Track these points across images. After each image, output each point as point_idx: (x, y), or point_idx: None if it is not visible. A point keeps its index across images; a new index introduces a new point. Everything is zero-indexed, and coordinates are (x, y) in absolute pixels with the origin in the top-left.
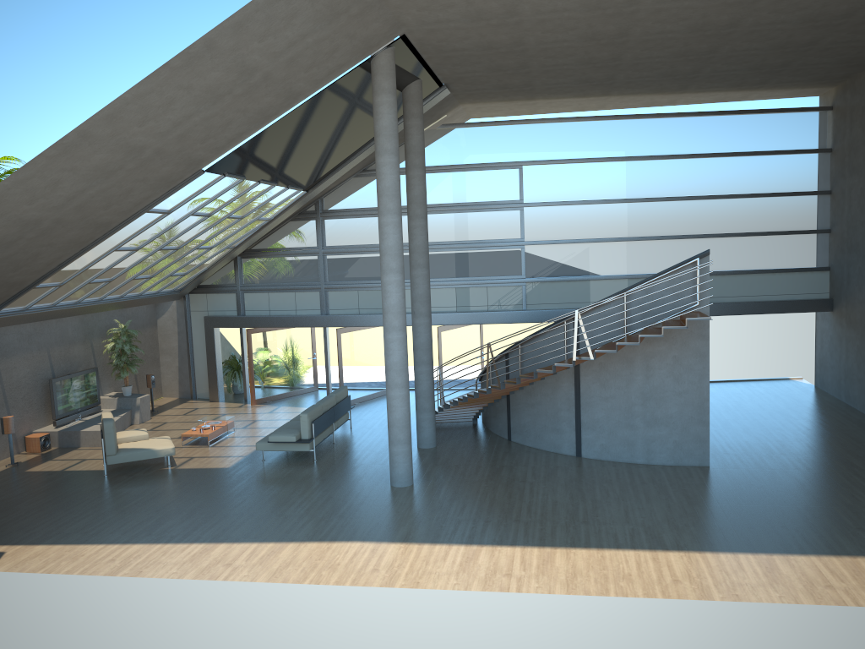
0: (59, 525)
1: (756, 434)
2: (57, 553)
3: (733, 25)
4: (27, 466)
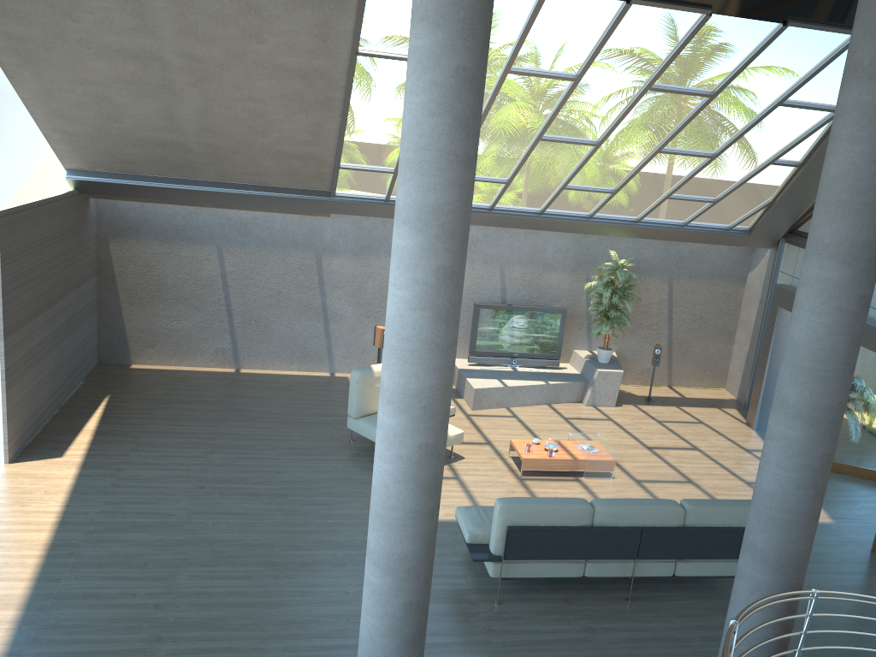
0: (151, 462)
1: None
2: (39, 487)
3: None
4: None
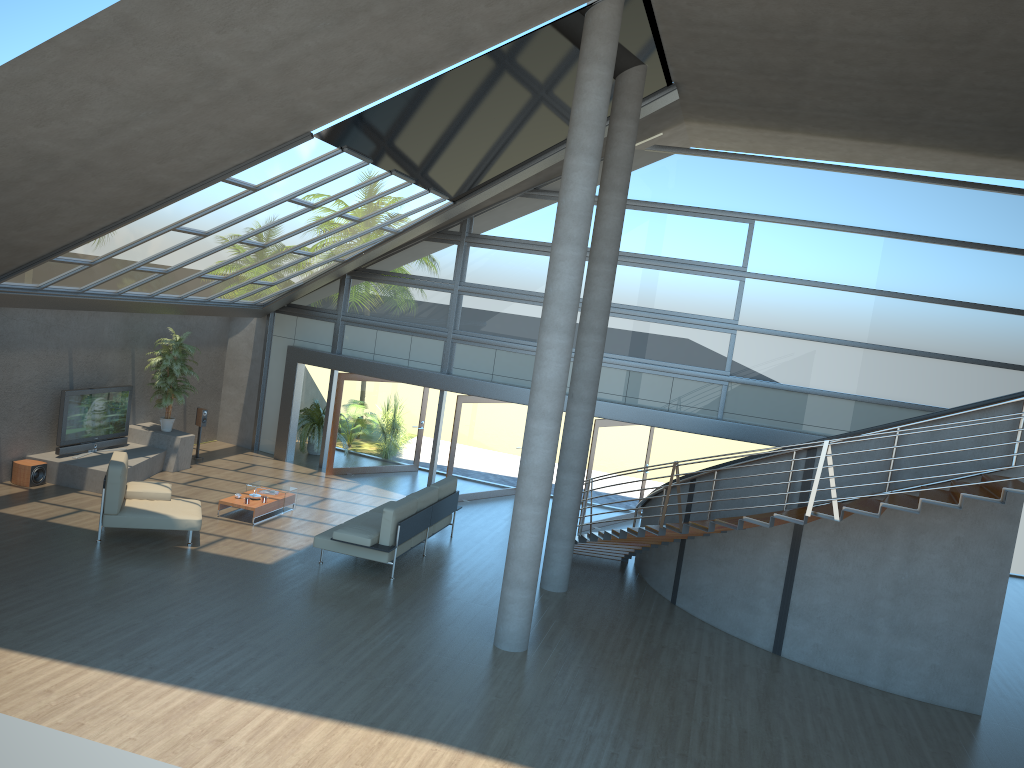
0: None
1: None
2: None
3: None
4: (1, 504)
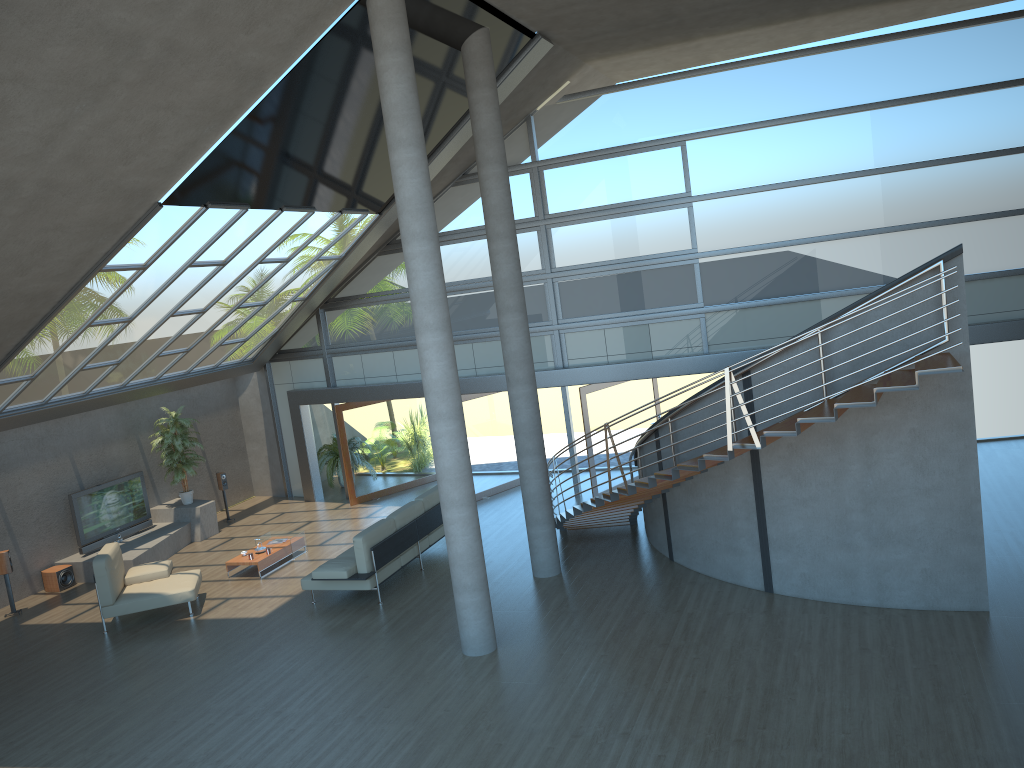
0: None
1: None
2: None
3: None
4: (28, 616)
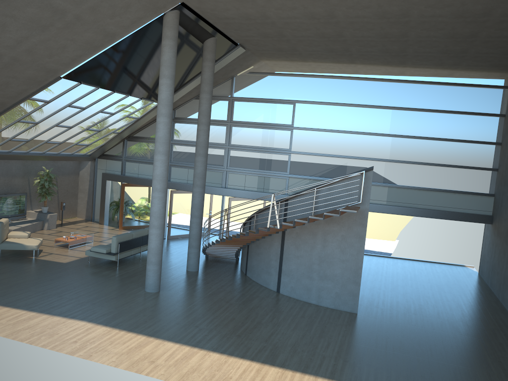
0: None
1: (409, 298)
2: None
3: (406, 15)
4: None
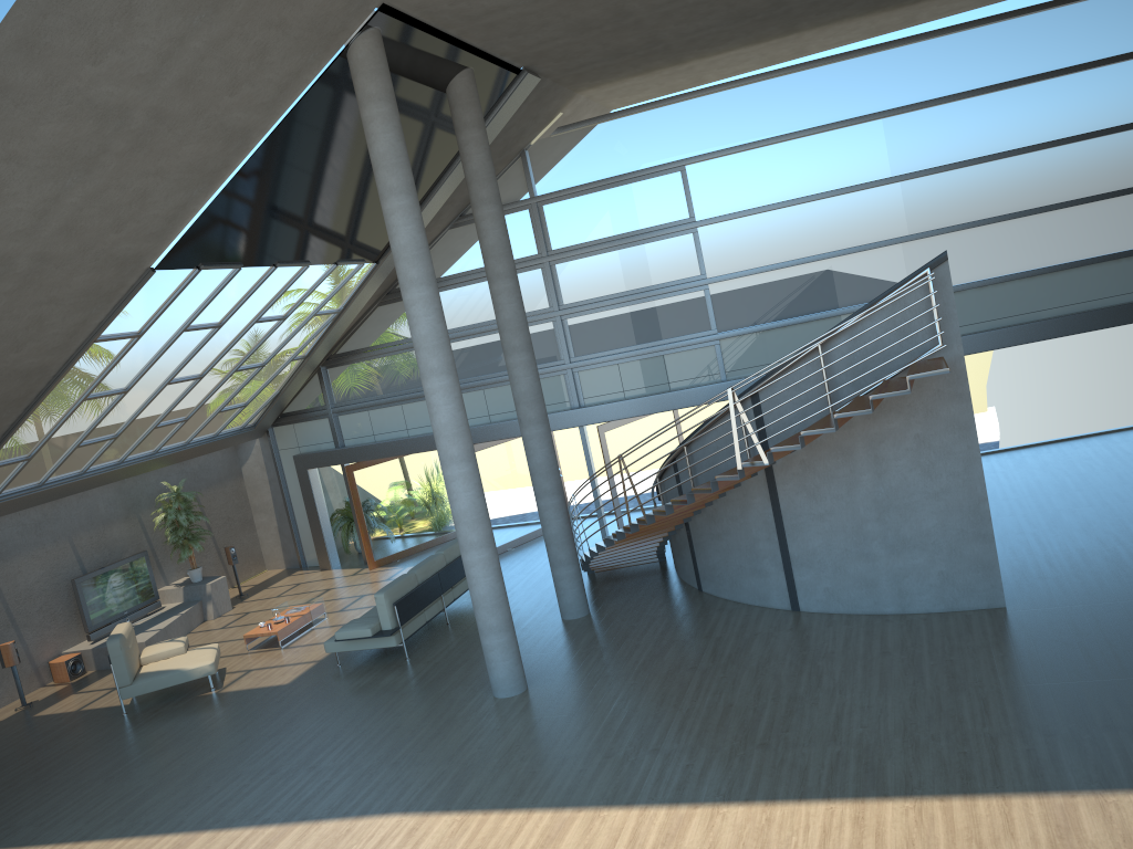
0: (18, 811)
1: (1101, 534)
2: None
3: None
4: (40, 708)
